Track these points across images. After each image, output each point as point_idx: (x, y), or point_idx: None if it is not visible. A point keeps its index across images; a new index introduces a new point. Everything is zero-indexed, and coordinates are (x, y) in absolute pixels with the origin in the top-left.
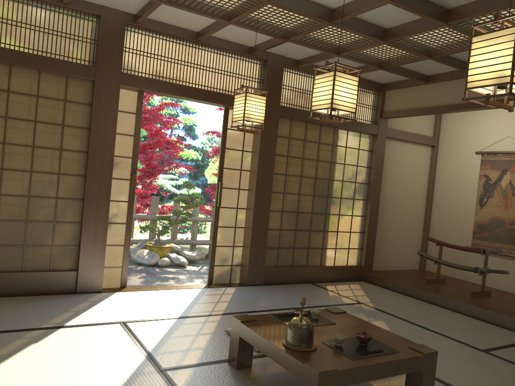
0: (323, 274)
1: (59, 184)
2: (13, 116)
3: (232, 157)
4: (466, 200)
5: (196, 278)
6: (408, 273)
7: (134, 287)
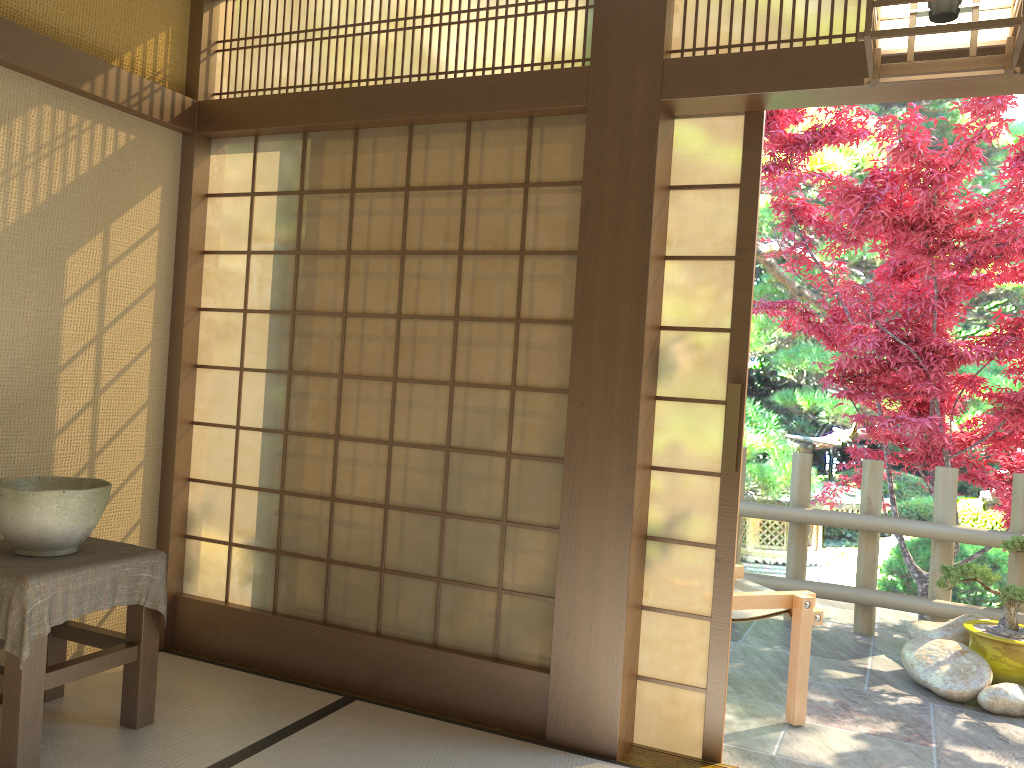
0: None
1: (513, 417)
2: (416, 247)
3: None
4: None
5: None
6: None
7: None
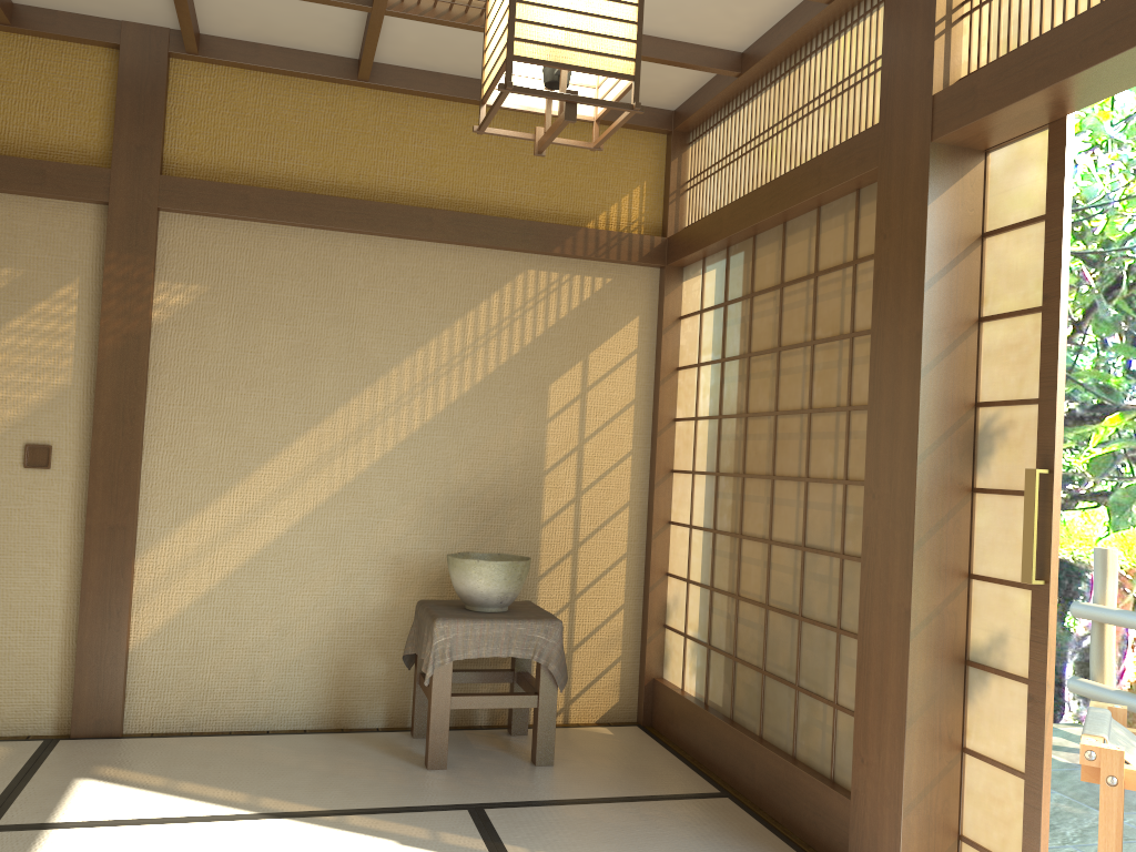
0: None
1: (845, 514)
2: (787, 342)
3: None
4: None
5: None
6: None
7: None
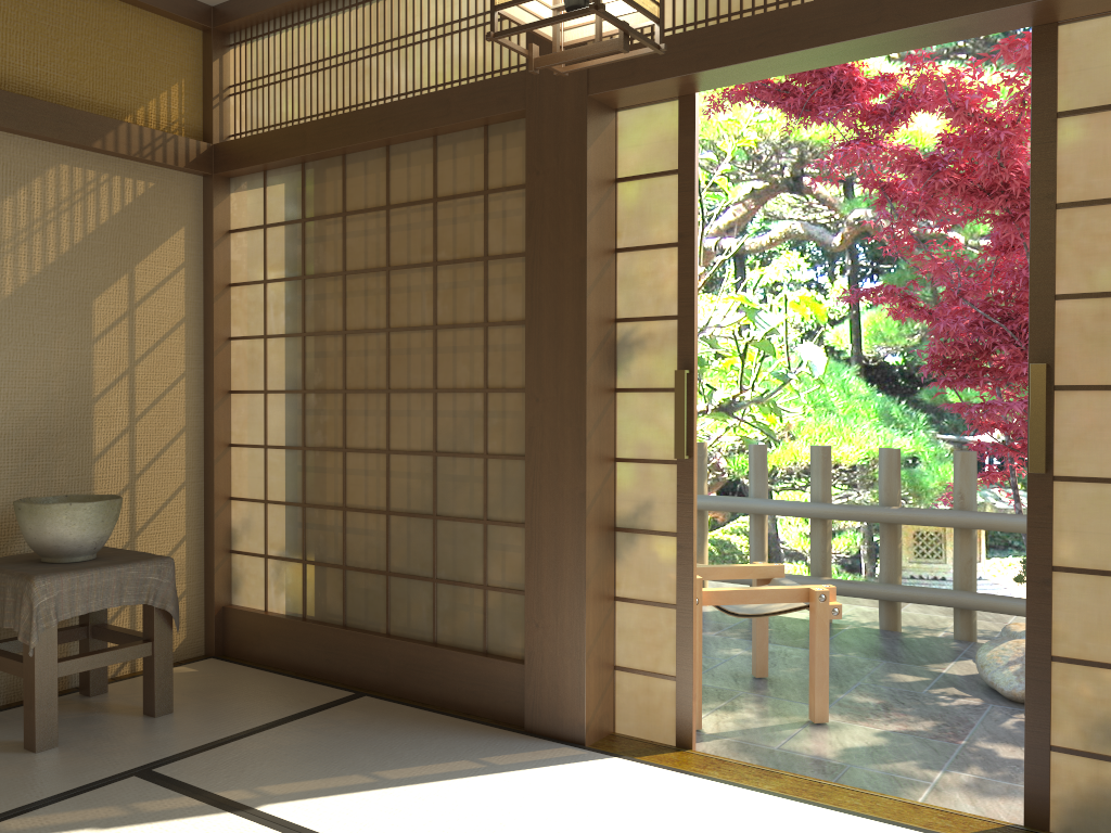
0: None
1: (488, 418)
2: (398, 262)
3: (1101, 240)
4: None
5: None
6: None
7: (708, 757)
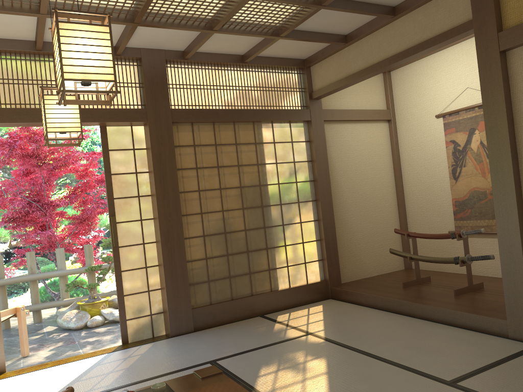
0: (276, 301)
1: None
2: None
3: (123, 183)
4: (438, 175)
5: None
6: (387, 278)
7: (15, 371)
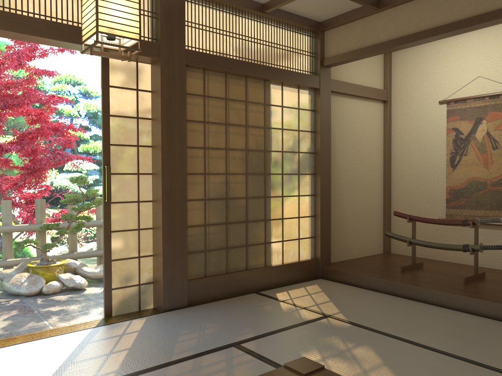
0: (269, 277)
1: None
2: None
3: (122, 128)
4: (433, 162)
5: (95, 307)
6: (373, 260)
7: None
